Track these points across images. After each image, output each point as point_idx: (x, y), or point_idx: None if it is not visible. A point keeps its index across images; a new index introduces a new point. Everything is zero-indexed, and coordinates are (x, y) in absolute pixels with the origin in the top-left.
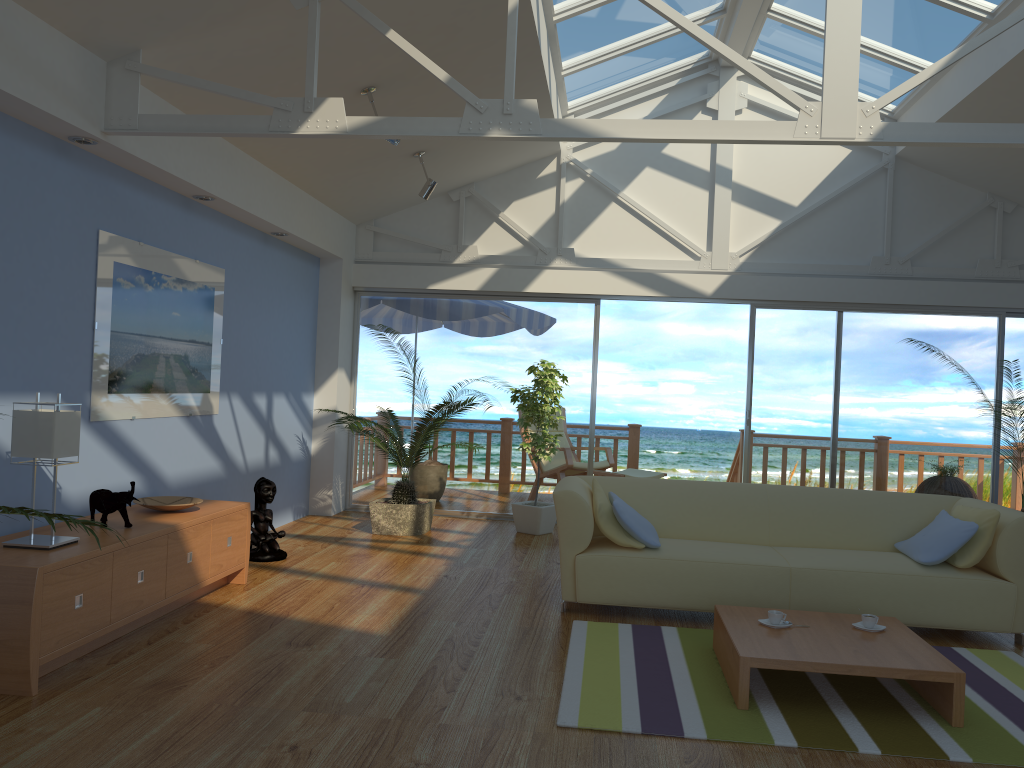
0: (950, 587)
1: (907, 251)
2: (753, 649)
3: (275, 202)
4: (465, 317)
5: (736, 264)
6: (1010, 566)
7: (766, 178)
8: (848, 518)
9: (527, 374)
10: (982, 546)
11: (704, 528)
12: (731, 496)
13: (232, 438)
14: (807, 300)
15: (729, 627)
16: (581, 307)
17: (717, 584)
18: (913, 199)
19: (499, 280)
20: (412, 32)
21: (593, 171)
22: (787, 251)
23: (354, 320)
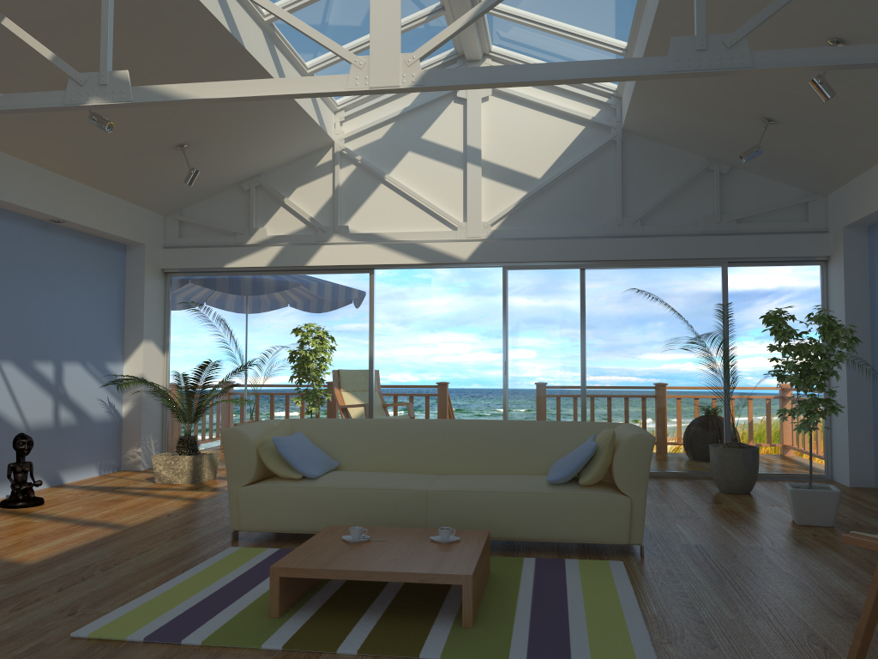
0: (569, 503)
1: (638, 212)
2: (294, 560)
3: (40, 192)
4: (259, 291)
5: (488, 232)
6: (625, 481)
7: (512, 155)
8: (514, 446)
9: (295, 336)
10: (600, 463)
11: (386, 461)
12: (413, 431)
13: (4, 400)
14: (551, 260)
15: (306, 543)
16: (358, 277)
17: (361, 508)
18: (641, 166)
19: (285, 256)
20: (89, 29)
21: (362, 157)
22: (533, 218)
23: (165, 298)
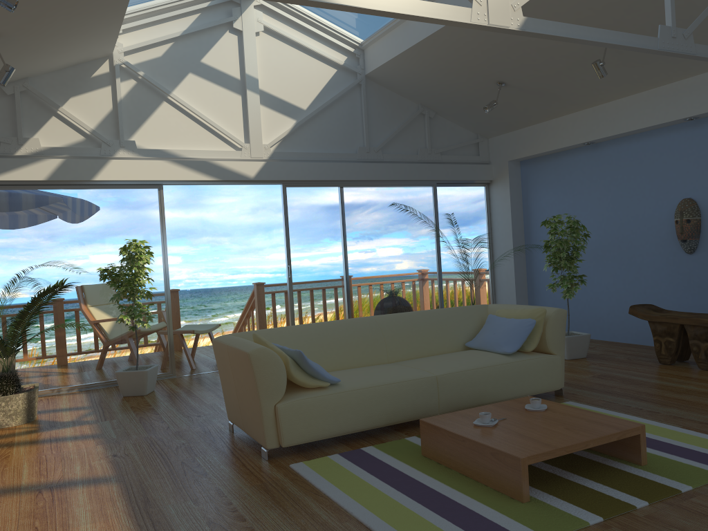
0: (529, 366)
1: (378, 143)
2: (516, 449)
3: None
4: (33, 206)
5: (269, 153)
6: (555, 344)
7: (282, 87)
8: (434, 331)
9: (119, 253)
10: (539, 334)
11: (342, 359)
12: (354, 329)
13: None
14: (321, 179)
15: (466, 435)
16: (146, 192)
17: (390, 402)
18: (378, 107)
19: (67, 170)
20: None
21: (145, 73)
22: (302, 143)
23: None
